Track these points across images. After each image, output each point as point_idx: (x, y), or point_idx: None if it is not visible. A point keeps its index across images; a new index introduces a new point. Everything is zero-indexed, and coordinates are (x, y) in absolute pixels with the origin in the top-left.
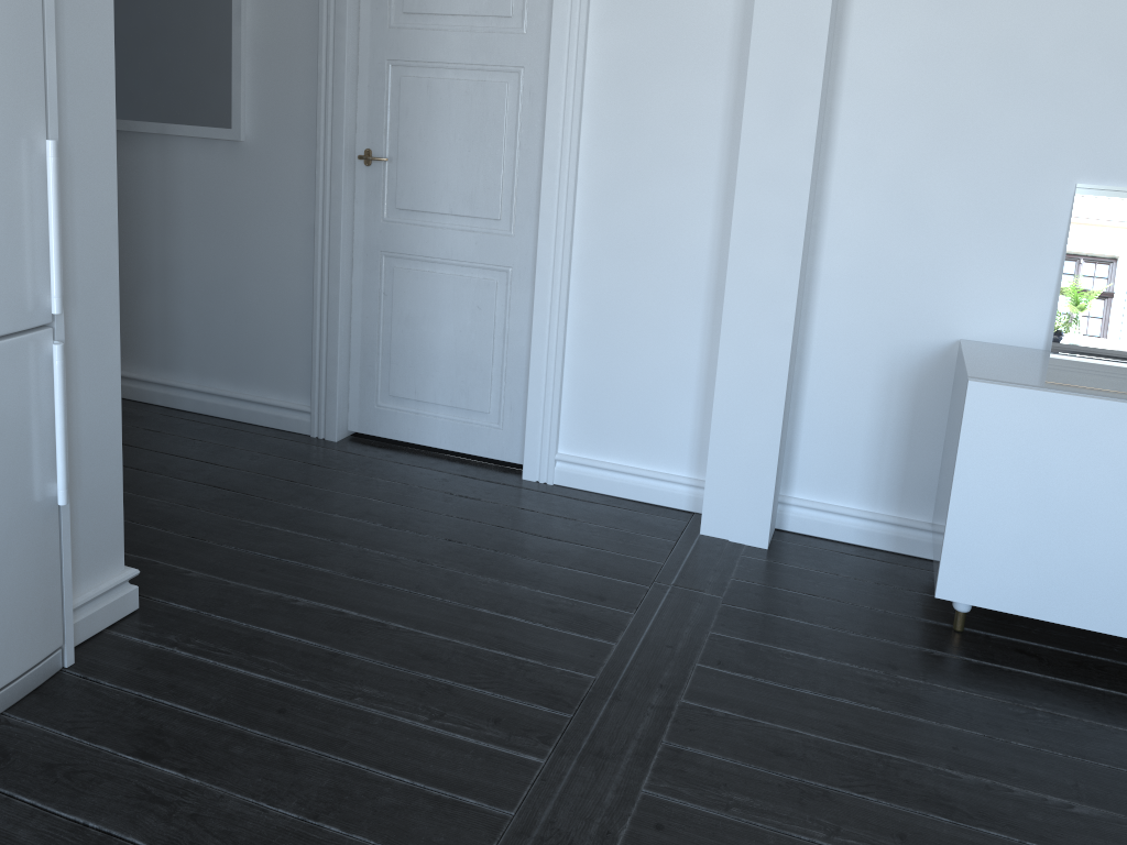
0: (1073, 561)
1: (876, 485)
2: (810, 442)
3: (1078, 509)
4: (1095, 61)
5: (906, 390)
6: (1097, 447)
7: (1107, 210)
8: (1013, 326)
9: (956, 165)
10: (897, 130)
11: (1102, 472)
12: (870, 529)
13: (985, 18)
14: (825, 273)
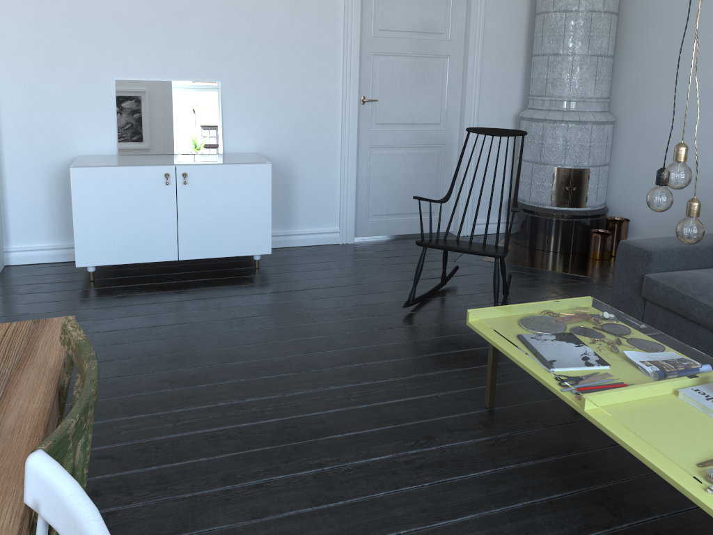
0: (129, 236)
1: (54, 232)
2: (15, 218)
3: (126, 214)
4: (112, 25)
5: (59, 183)
6: (128, 186)
7: (130, 90)
8: (101, 146)
9: (60, 74)
10: (28, 59)
11: (132, 196)
12: (54, 253)
13: (59, 5)
14: (5, 132)
